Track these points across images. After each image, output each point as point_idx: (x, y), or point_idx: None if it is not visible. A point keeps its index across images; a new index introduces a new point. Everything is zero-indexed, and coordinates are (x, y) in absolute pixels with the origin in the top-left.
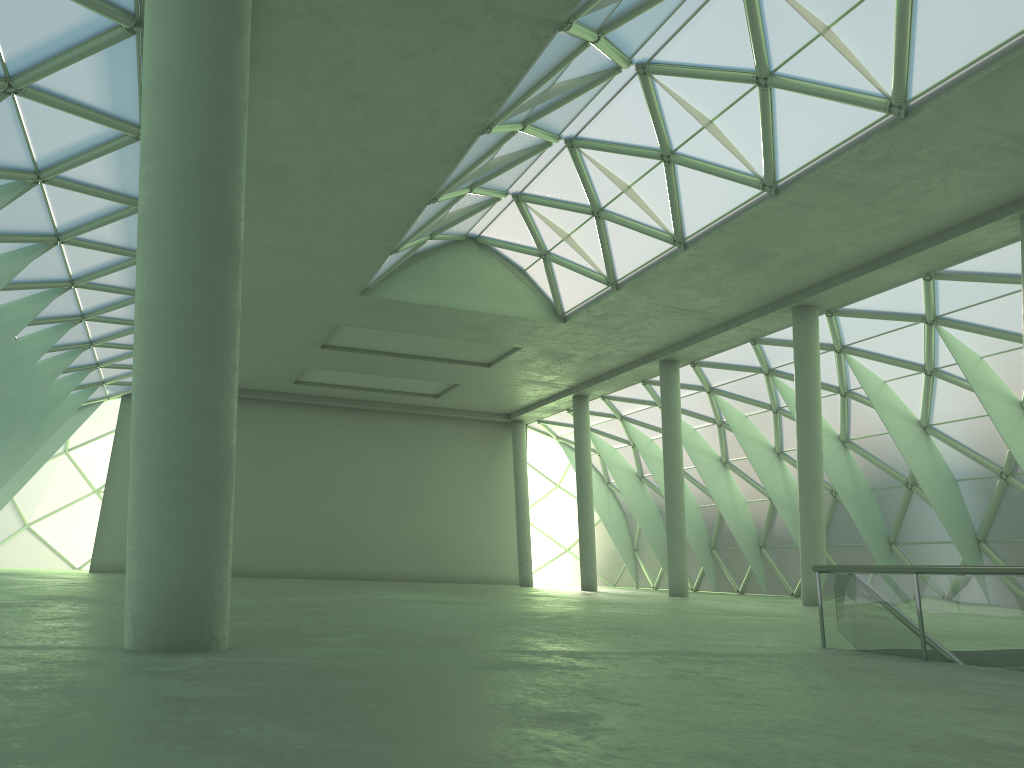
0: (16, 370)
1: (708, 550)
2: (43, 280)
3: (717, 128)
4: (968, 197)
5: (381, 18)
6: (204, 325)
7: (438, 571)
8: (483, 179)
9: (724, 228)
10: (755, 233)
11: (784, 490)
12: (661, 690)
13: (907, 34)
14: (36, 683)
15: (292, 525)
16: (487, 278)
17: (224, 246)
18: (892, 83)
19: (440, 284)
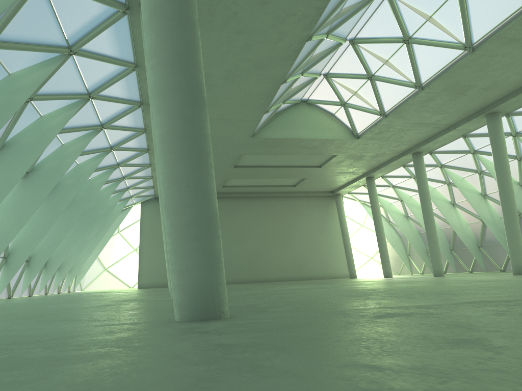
0: (91, 194)
1: (449, 251)
2: (98, 148)
3: (434, 20)
4: None
5: None
6: (193, 143)
7: (306, 274)
8: (308, 68)
9: (444, 75)
10: (462, 75)
11: (489, 215)
12: (501, 322)
13: None
14: (140, 341)
15: (230, 257)
16: (314, 121)
17: (198, 99)
18: None
19: (291, 127)
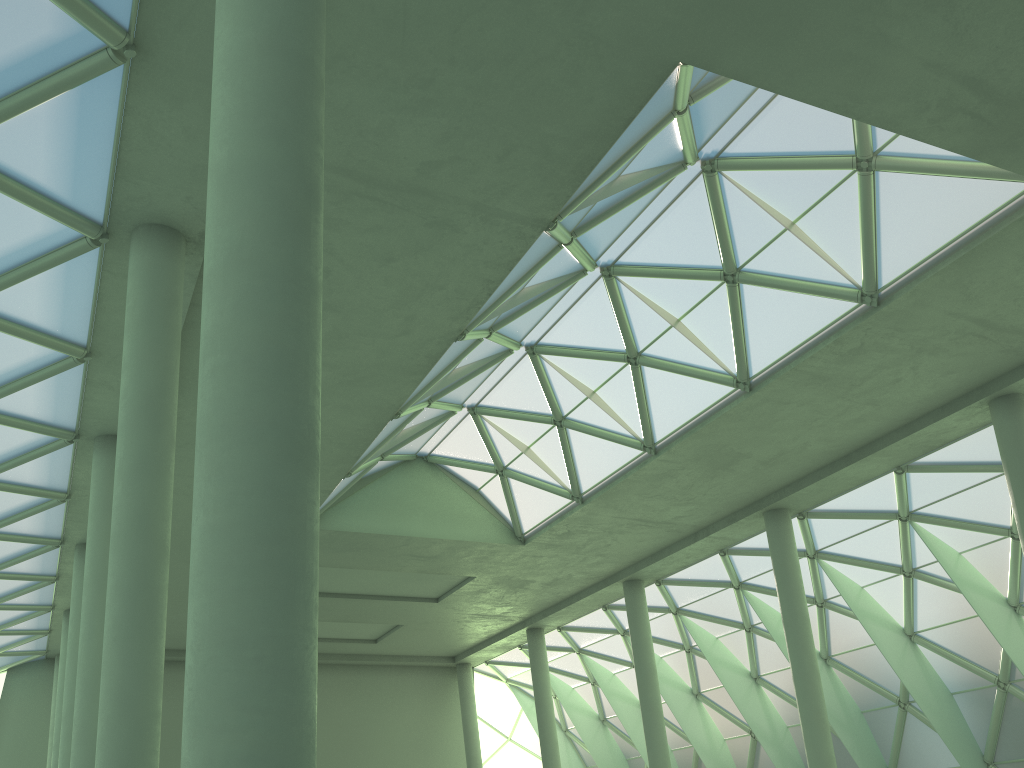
0: None
1: None
2: None
3: (685, 326)
4: (937, 384)
5: (365, 222)
6: (285, 553)
7: None
8: (442, 391)
9: (697, 429)
10: (728, 433)
11: (766, 721)
12: None
13: (872, 225)
14: None
15: None
16: (440, 500)
17: (306, 452)
18: (862, 273)
19: (390, 509)
